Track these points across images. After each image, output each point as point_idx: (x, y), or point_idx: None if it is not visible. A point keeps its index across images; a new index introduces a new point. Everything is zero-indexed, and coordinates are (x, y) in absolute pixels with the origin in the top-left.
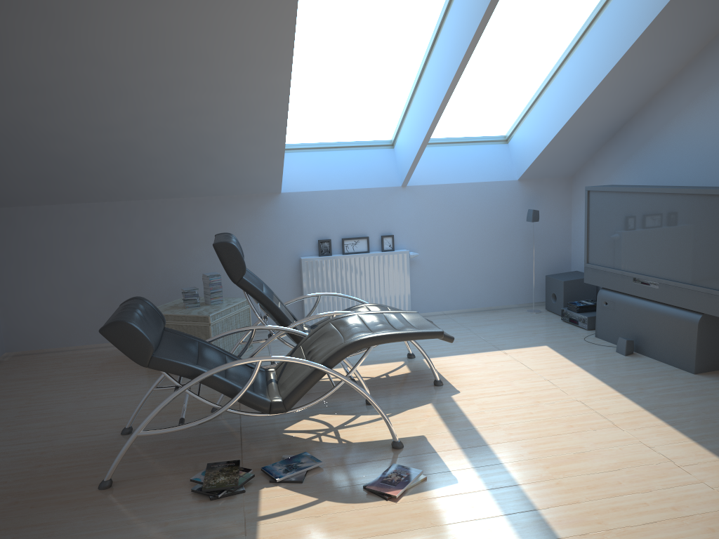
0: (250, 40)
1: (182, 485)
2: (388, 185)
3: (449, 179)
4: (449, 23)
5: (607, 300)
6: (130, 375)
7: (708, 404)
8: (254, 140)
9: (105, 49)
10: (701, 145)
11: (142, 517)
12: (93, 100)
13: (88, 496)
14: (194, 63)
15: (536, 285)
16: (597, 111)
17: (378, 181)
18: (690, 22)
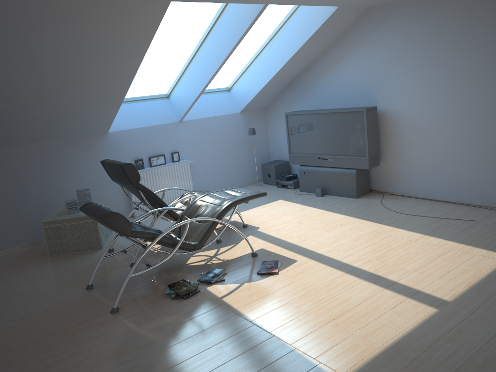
0: (128, 40)
1: (161, 298)
2: (171, 121)
3: (204, 115)
4: (219, 27)
5: (304, 171)
6: (45, 263)
7: (371, 208)
8: (105, 99)
9: (38, 47)
10: (340, 87)
11: (157, 315)
12: (12, 80)
13: (110, 318)
14: (90, 54)
15: (255, 171)
16: (286, 72)
17: (165, 119)
18: (333, 27)
